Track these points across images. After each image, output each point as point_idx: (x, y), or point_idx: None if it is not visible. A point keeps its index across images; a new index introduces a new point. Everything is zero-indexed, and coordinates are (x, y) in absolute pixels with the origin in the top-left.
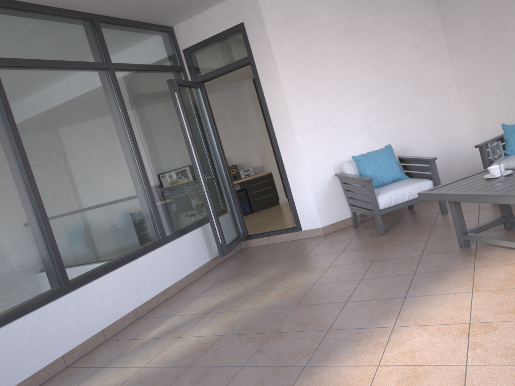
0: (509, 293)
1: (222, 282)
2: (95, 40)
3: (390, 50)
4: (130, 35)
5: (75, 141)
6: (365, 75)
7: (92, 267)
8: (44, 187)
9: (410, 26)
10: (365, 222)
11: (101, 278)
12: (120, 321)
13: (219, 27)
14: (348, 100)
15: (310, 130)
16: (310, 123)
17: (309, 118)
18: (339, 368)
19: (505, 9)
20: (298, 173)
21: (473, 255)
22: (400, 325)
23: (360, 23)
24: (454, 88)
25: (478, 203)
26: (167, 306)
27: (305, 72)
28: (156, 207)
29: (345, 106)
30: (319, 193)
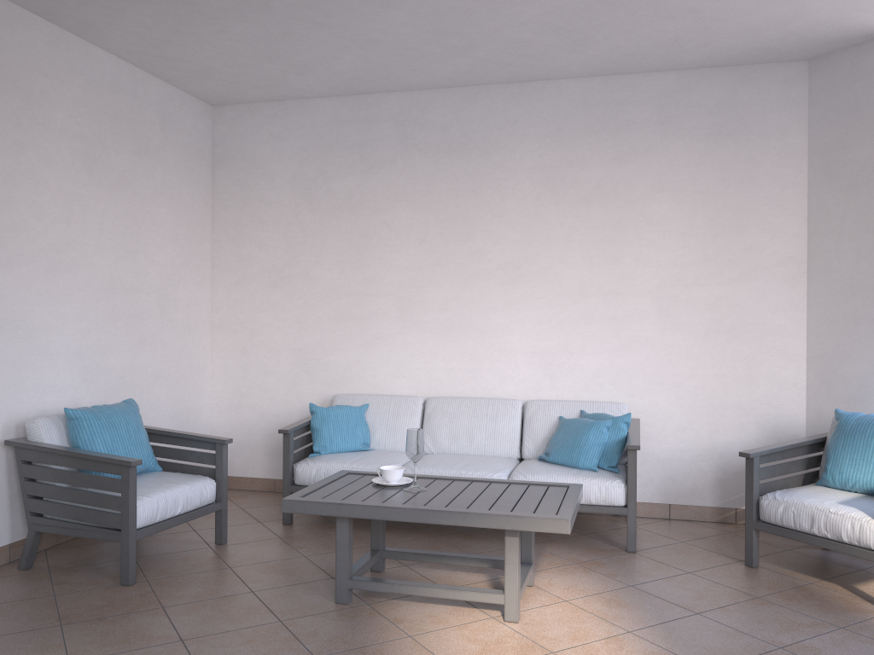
0: None
1: None
2: None
3: (143, 227)
4: None
5: None
6: (99, 254)
7: None
8: None
9: (175, 203)
10: (43, 558)
11: None
12: None
13: None
14: (62, 290)
15: None
16: None
17: None
18: None
19: (325, 239)
20: None
21: (378, 615)
22: None
23: (112, 159)
24: (208, 328)
25: (264, 528)
26: None
27: None
28: None
29: (54, 301)
30: None
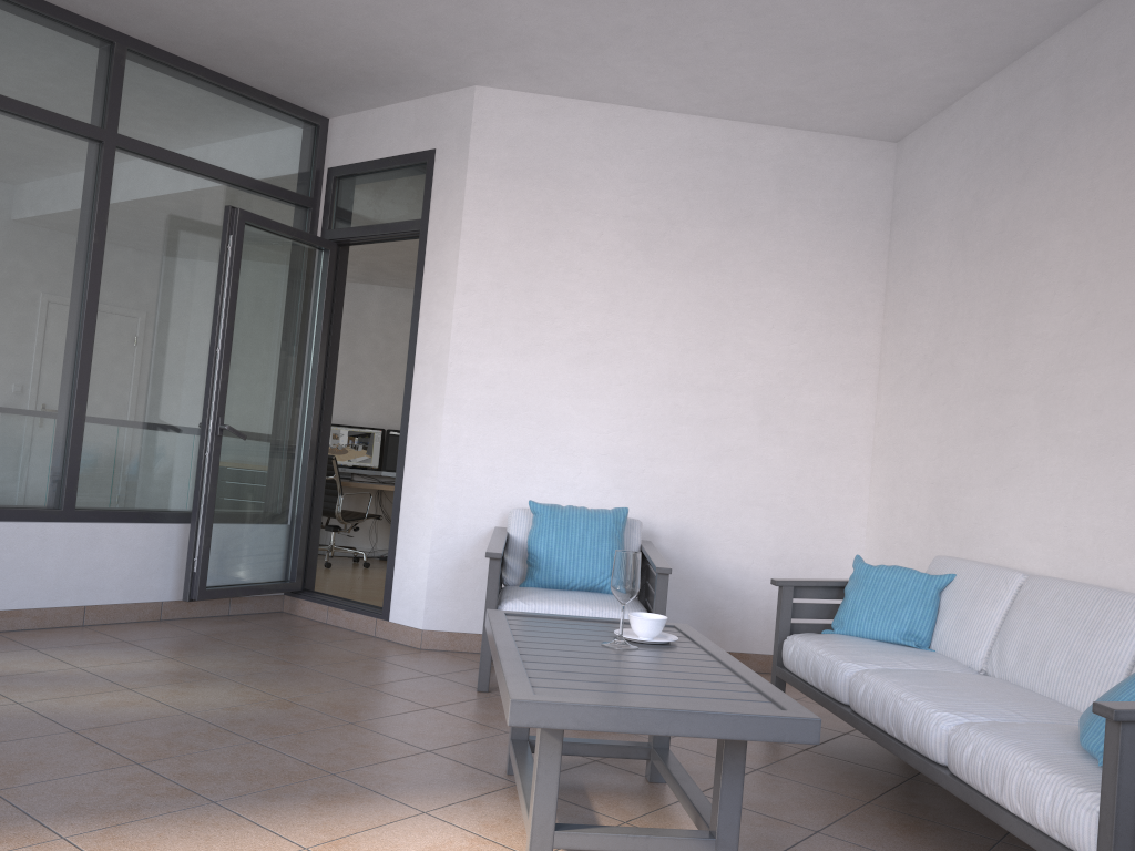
0: None
1: (116, 645)
2: (101, 81)
3: (733, 313)
4: (202, 99)
5: None
6: (654, 344)
7: None
8: None
9: (801, 280)
10: None
11: None
12: None
13: (396, 145)
14: (593, 383)
15: (480, 414)
16: (486, 400)
17: (488, 389)
18: None
19: (973, 306)
20: (421, 494)
21: (482, 792)
22: (76, 841)
23: (684, 235)
24: (863, 450)
25: None
26: None
27: (516, 290)
28: (78, 441)
29: (580, 394)
30: (446, 553)
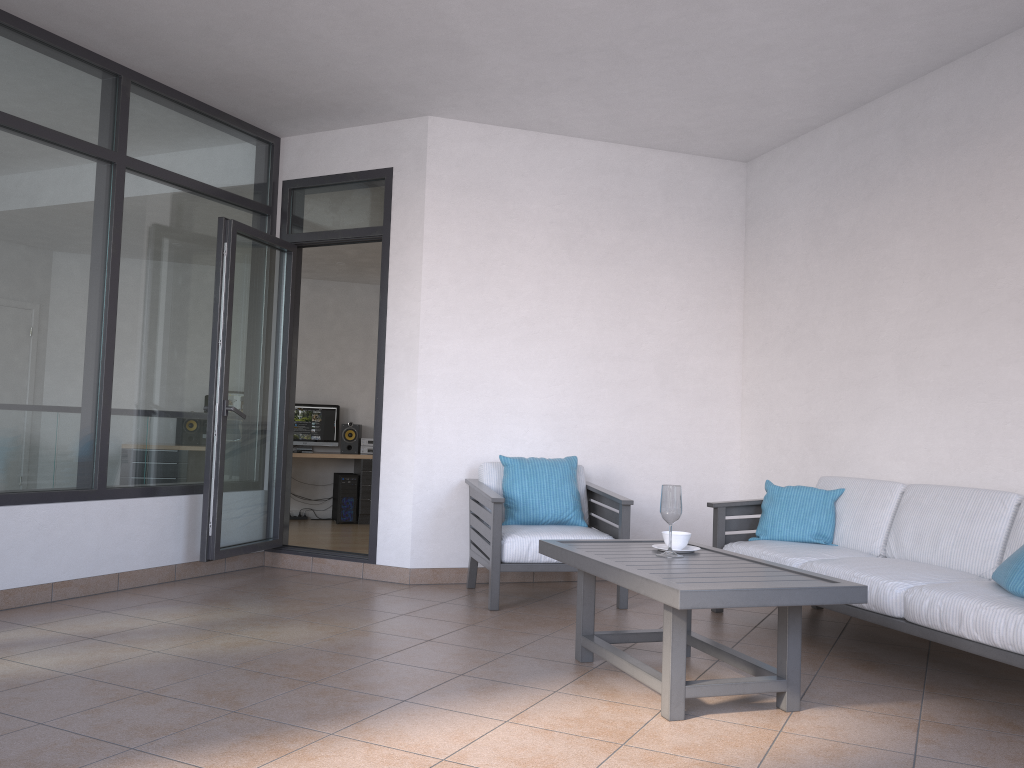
0: (553, 738)
1: (168, 603)
2: (111, 109)
3: (636, 298)
4: (186, 124)
5: None
6: (578, 324)
7: None
8: None
9: (684, 270)
10: None
11: None
12: None
13: (352, 163)
14: (534, 357)
15: (447, 386)
16: (451, 375)
17: (452, 366)
18: (176, 765)
19: (830, 290)
20: (401, 456)
21: (577, 675)
22: (343, 734)
23: (596, 236)
24: (735, 401)
25: None
26: (39, 611)
27: (470, 284)
28: (107, 428)
29: (524, 366)
30: (426, 503)
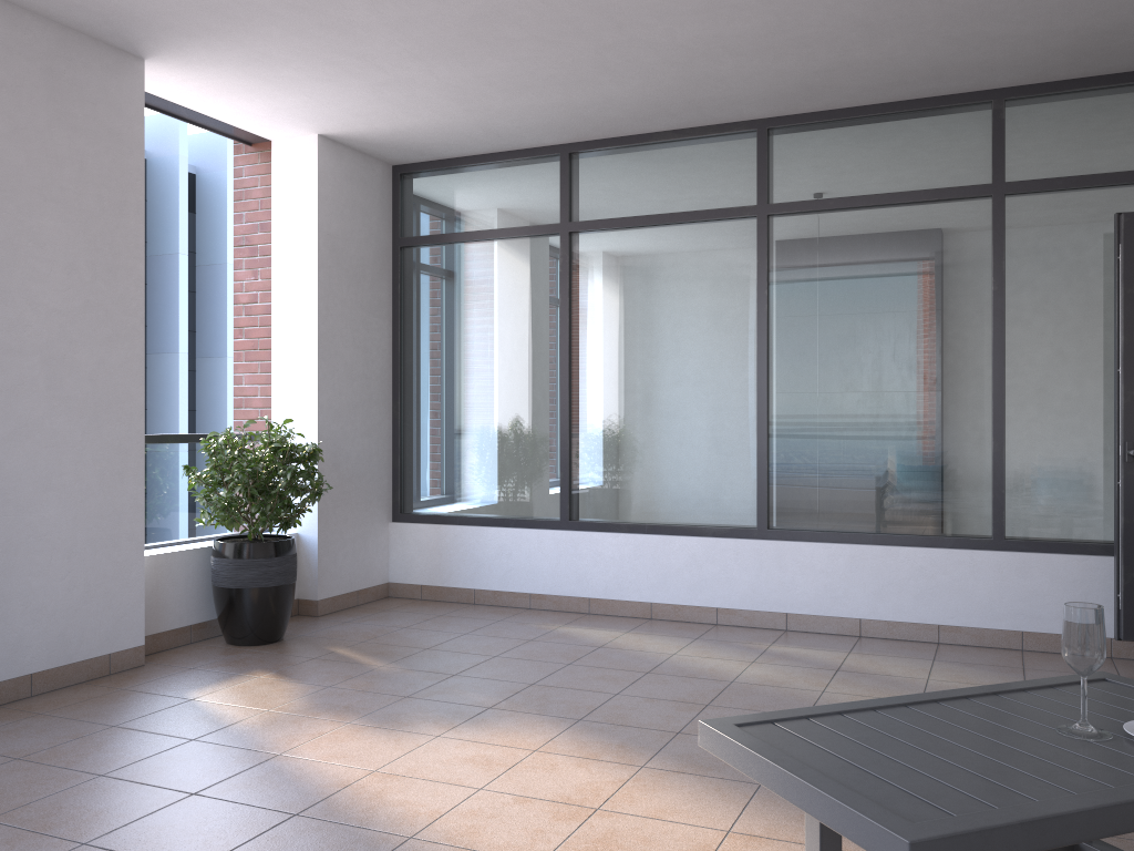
0: None
1: (1004, 670)
2: (983, 141)
3: None
4: (1098, 109)
5: (860, 327)
6: None
7: (814, 523)
8: (781, 388)
9: None
10: None
11: (814, 544)
12: (823, 620)
13: None
14: None
15: None
16: None
17: None
18: (553, 733)
19: None
20: None
21: None
22: (642, 770)
23: None
24: None
25: None
26: (899, 646)
27: None
28: (999, 475)
29: None
30: None
